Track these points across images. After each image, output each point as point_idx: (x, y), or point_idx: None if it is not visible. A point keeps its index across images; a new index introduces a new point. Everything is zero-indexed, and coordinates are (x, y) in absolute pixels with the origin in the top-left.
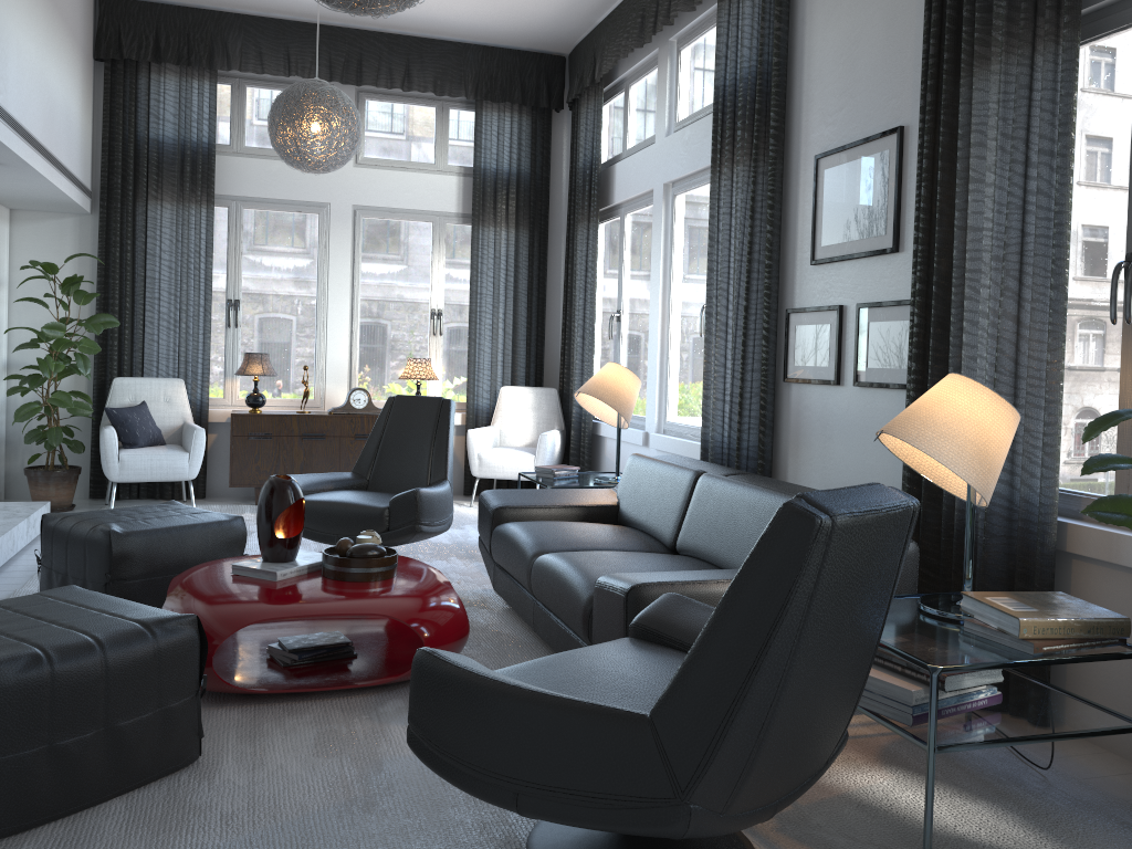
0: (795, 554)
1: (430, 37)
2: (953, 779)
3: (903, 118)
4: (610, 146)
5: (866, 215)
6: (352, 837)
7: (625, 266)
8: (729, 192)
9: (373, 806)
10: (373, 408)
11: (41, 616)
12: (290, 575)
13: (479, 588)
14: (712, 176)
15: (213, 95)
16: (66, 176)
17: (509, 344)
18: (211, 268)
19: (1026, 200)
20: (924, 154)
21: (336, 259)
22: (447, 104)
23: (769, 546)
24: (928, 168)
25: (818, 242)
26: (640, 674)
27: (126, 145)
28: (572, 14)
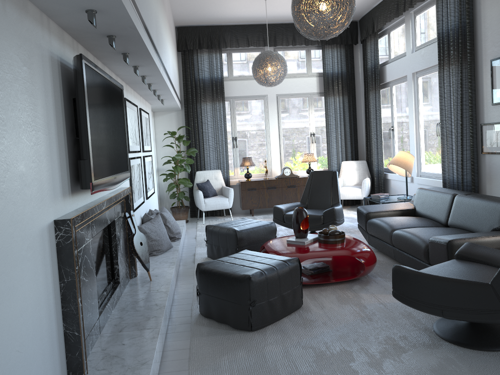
0: None
1: None
2: None
3: None
4: (381, 57)
5: None
6: (370, 328)
7: (394, 108)
8: (448, 77)
9: (371, 319)
10: (292, 175)
11: (249, 260)
12: (308, 242)
13: None
14: (439, 70)
15: (221, 58)
16: None
17: (343, 143)
18: (226, 125)
19: None
20: None
21: (271, 116)
22: (309, 48)
23: None
24: None
25: (495, 96)
26: (470, 271)
27: (191, 82)
28: (362, 5)
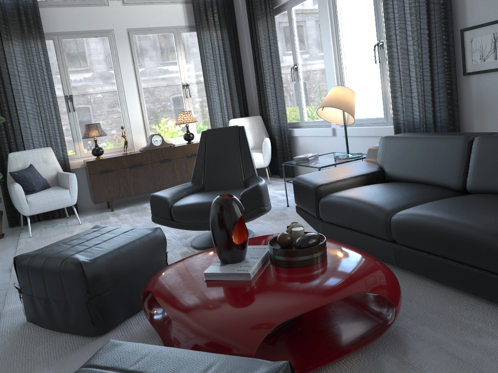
0: None
1: None
2: None
3: None
4: None
5: None
6: None
7: (295, 38)
8: None
9: None
10: (165, 144)
11: None
12: (255, 272)
13: None
14: None
15: None
16: None
17: (228, 96)
18: (52, 77)
19: None
20: None
21: (123, 62)
22: None
23: None
24: None
25: None
26: None
27: None
28: None
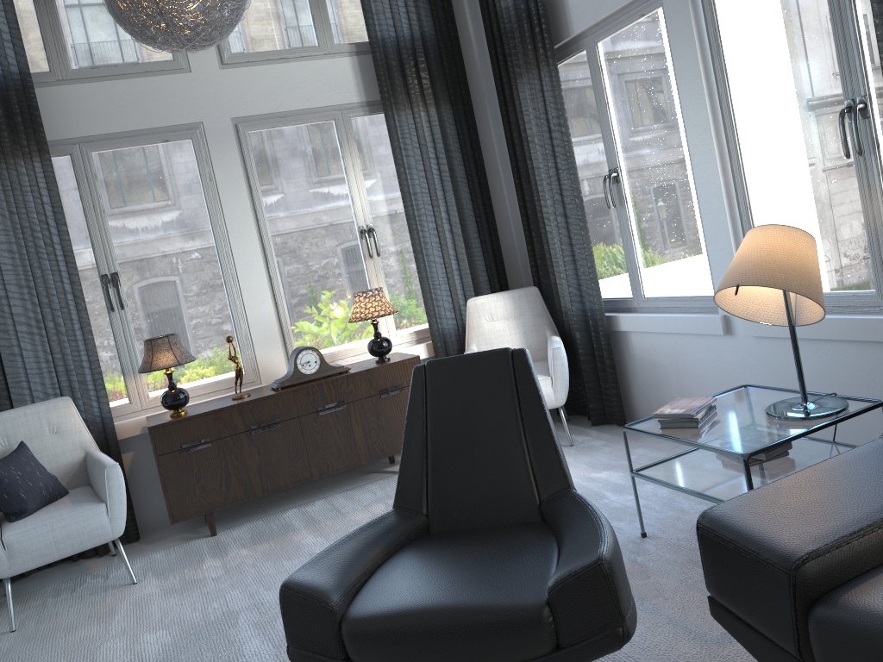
0: None
1: None
2: None
3: None
4: None
5: None
6: None
7: (610, 111)
8: None
9: None
10: (328, 368)
11: None
12: None
13: None
14: None
15: (9, 5)
16: None
17: (461, 247)
18: (68, 239)
19: None
20: None
21: (228, 191)
22: None
23: None
24: None
25: None
26: None
27: None
28: None
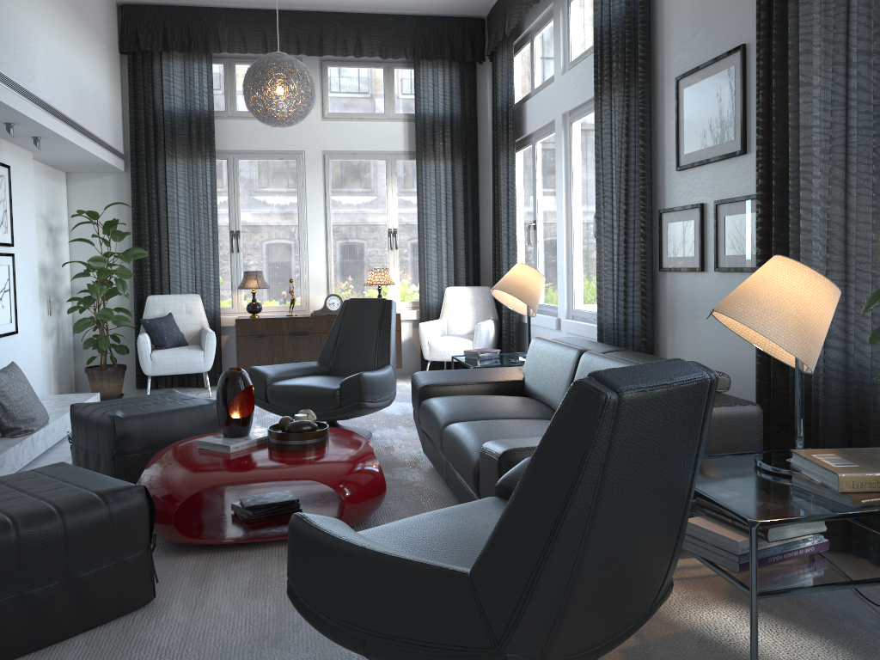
0: (584, 428)
1: (375, 12)
2: (792, 616)
3: (745, 37)
4: (523, 87)
5: (718, 124)
6: None
7: (537, 184)
8: (608, 116)
9: (280, 641)
10: None
11: (24, 489)
12: (241, 448)
13: (415, 451)
14: (595, 103)
15: (210, 73)
16: (101, 144)
17: (451, 253)
18: (216, 207)
19: (848, 97)
20: (760, 65)
21: (312, 194)
22: (391, 65)
23: (562, 421)
24: (764, 77)
25: (681, 151)
26: (489, 531)
27: (147, 117)
28: None
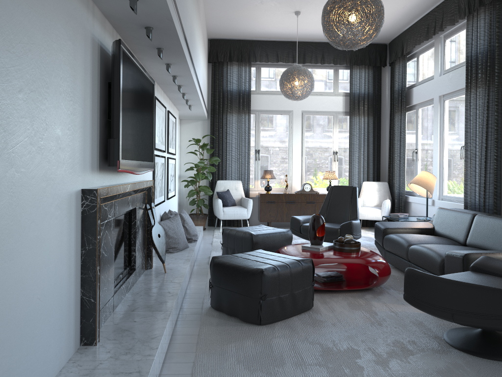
0: None
1: None
2: None
3: None
4: (409, 80)
5: None
6: (379, 332)
7: (418, 130)
8: (475, 99)
9: (381, 324)
10: (312, 191)
11: (263, 257)
12: (323, 249)
13: None
14: (466, 93)
15: (250, 72)
16: None
17: (365, 164)
18: (250, 138)
19: None
20: None
21: (295, 132)
22: (337, 68)
23: None
24: None
25: None
26: (484, 281)
27: (219, 93)
28: (393, 28)
